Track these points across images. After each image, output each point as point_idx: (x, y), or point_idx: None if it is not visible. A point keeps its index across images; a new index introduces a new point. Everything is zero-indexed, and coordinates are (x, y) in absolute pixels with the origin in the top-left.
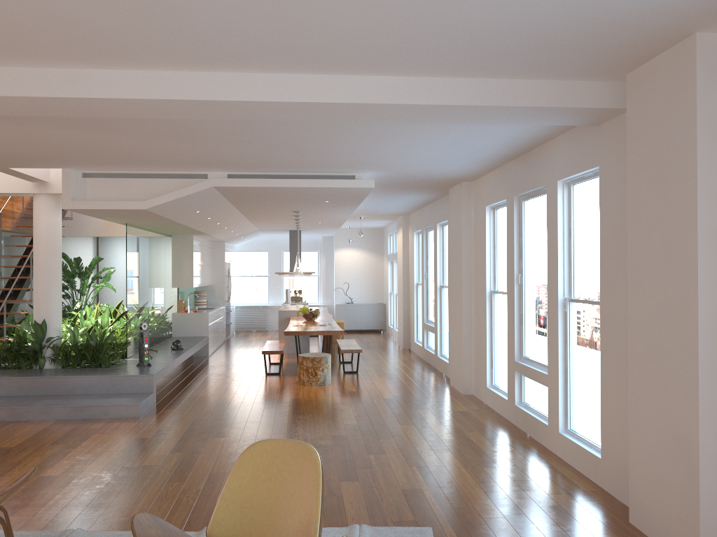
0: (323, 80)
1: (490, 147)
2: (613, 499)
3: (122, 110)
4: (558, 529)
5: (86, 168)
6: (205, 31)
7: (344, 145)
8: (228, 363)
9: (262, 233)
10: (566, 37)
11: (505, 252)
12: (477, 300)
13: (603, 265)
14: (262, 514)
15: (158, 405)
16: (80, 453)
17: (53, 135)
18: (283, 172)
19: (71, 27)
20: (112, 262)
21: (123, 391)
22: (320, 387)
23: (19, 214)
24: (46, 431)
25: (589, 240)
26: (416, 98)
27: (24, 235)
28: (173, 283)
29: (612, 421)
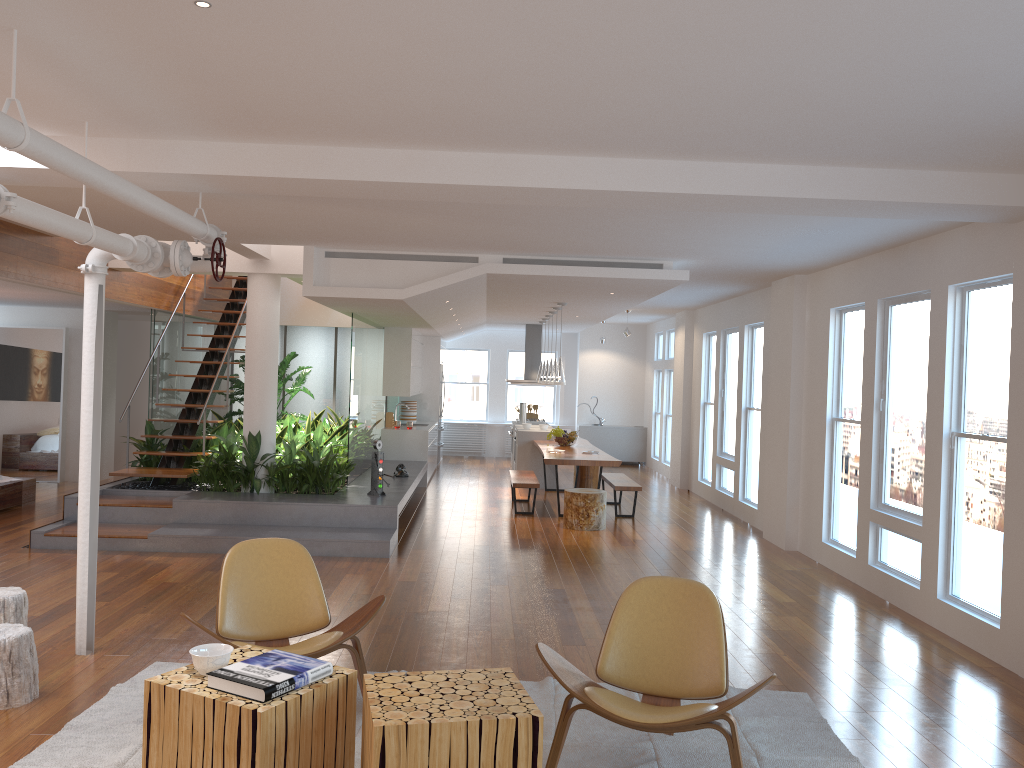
0: (698, 168)
1: (857, 239)
2: (1016, 677)
3: (456, 195)
4: (958, 703)
5: (333, 246)
6: (598, 121)
7: (675, 232)
8: (458, 497)
9: (486, 326)
10: (1006, 134)
11: (857, 369)
12: (810, 429)
13: (1013, 394)
14: (655, 655)
15: (402, 545)
16: (345, 594)
17: (335, 213)
18: (573, 257)
19: (454, 115)
20: (303, 359)
21: (360, 524)
22: (593, 532)
23: (200, 294)
24: None
25: (989, 362)
26: (806, 190)
27: (209, 323)
28: (384, 390)
29: (1018, 584)
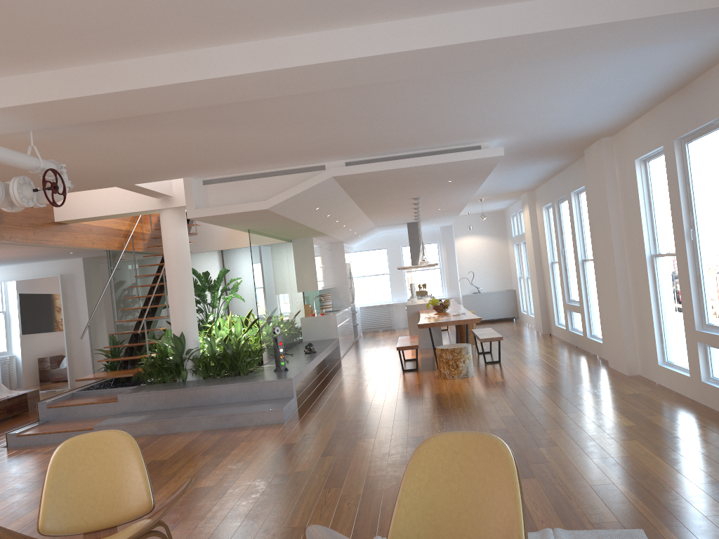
0: (453, 19)
1: (643, 84)
2: None
3: (238, 92)
4: None
5: (206, 174)
6: None
7: (472, 106)
8: (362, 363)
9: (378, 229)
10: None
11: (666, 208)
12: (634, 268)
13: None
14: (450, 521)
15: (300, 410)
16: (231, 462)
17: (172, 138)
18: (403, 152)
19: None
20: (238, 273)
21: (264, 397)
22: (463, 379)
23: (149, 235)
24: (196, 442)
25: None
26: (566, 21)
27: (155, 255)
28: (298, 288)
29: None
